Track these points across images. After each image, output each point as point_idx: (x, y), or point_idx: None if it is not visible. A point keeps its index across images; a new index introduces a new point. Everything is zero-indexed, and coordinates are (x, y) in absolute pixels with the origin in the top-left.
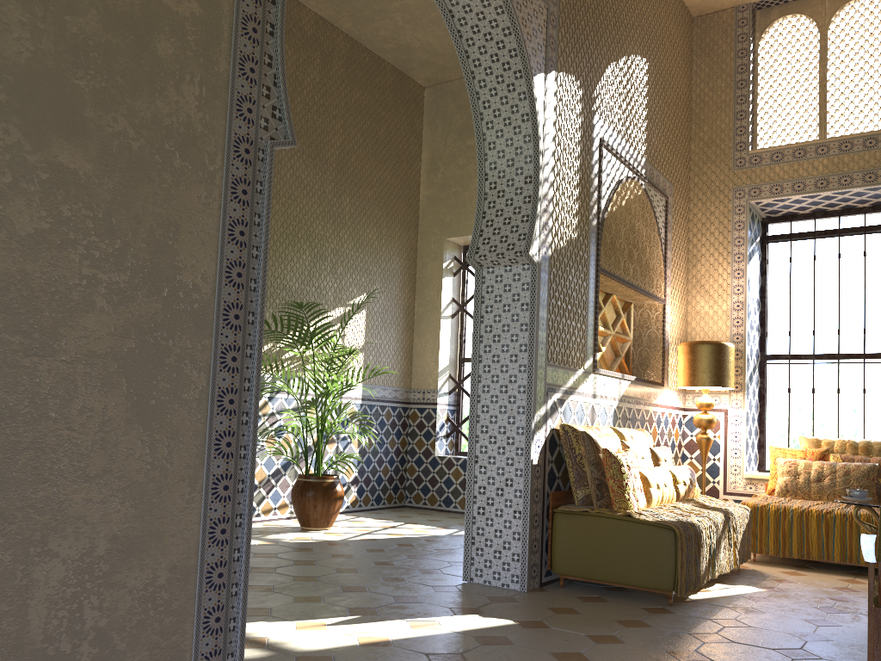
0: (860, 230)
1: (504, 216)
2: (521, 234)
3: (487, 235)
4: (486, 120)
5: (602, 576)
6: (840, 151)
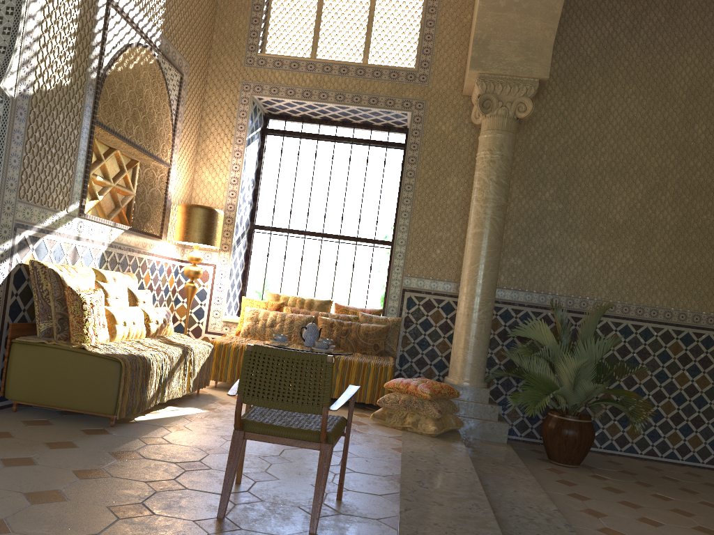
0: (332, 138)
1: None
2: None
3: None
4: None
5: (52, 401)
6: (323, 71)
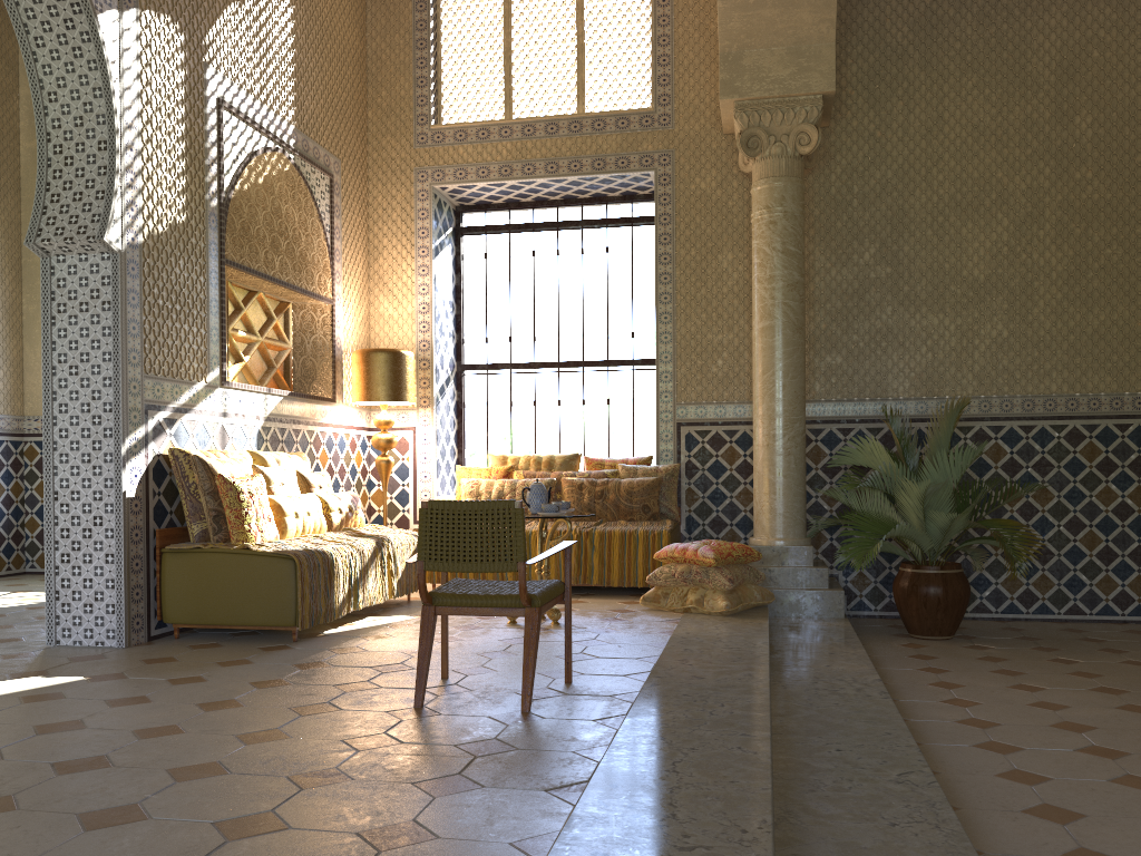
0: (553, 225)
1: (74, 190)
2: (96, 215)
3: (53, 213)
4: (42, 63)
5: (219, 619)
6: (524, 135)
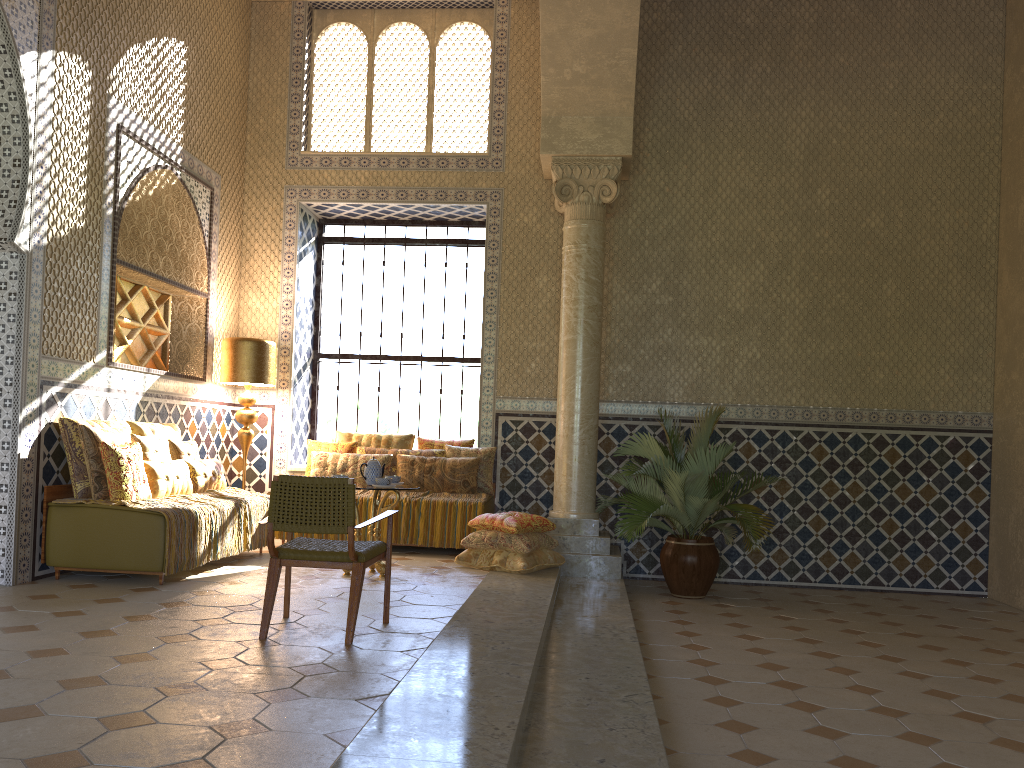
0: (402, 241)
1: None
2: (8, 220)
3: None
4: None
5: (96, 564)
6: (380, 166)
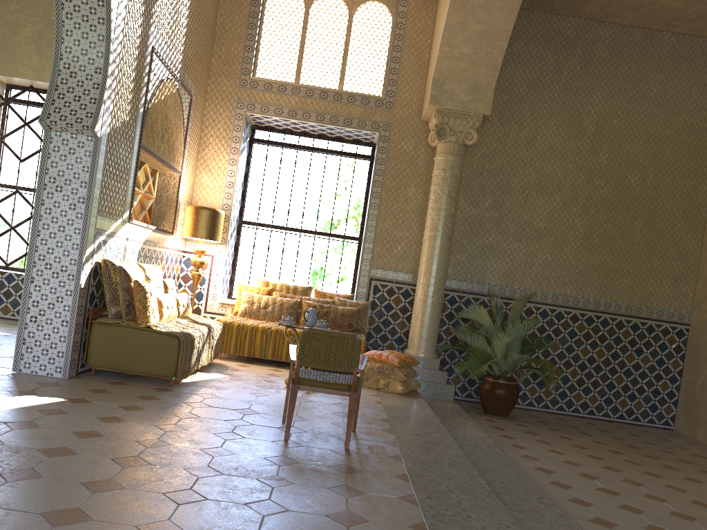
0: (310, 149)
1: (75, 94)
2: (89, 112)
3: (58, 105)
4: (66, 11)
5: (125, 367)
6: (306, 95)
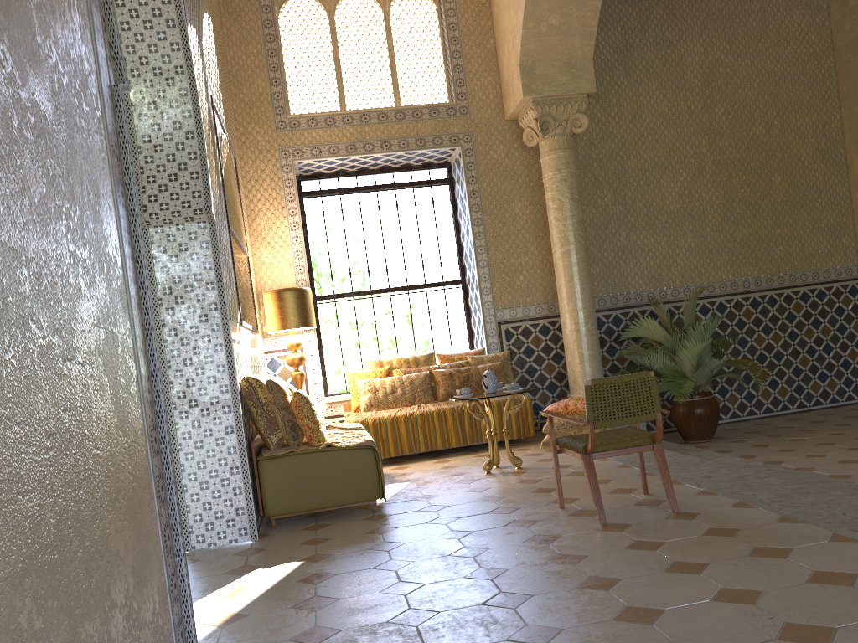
0: (374, 188)
1: (168, 172)
2: (195, 191)
3: (152, 192)
4: (131, 67)
5: (316, 505)
6: (362, 122)
